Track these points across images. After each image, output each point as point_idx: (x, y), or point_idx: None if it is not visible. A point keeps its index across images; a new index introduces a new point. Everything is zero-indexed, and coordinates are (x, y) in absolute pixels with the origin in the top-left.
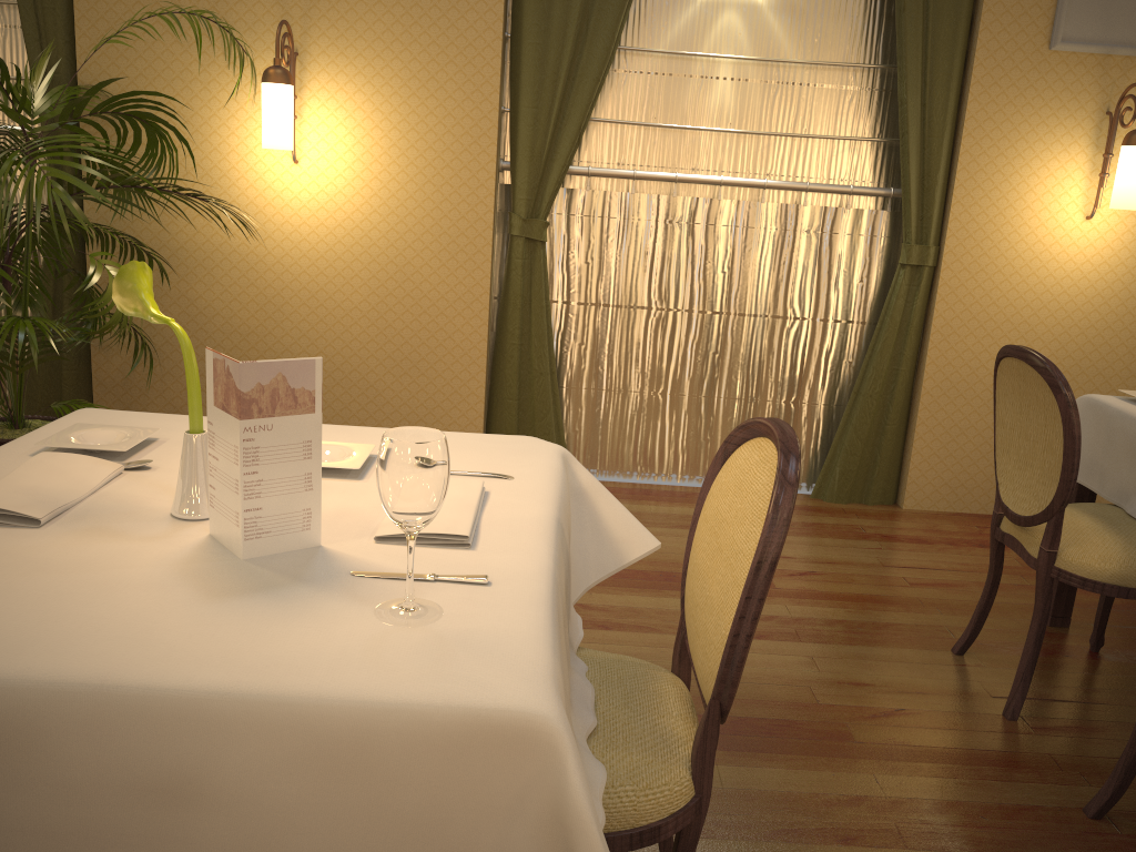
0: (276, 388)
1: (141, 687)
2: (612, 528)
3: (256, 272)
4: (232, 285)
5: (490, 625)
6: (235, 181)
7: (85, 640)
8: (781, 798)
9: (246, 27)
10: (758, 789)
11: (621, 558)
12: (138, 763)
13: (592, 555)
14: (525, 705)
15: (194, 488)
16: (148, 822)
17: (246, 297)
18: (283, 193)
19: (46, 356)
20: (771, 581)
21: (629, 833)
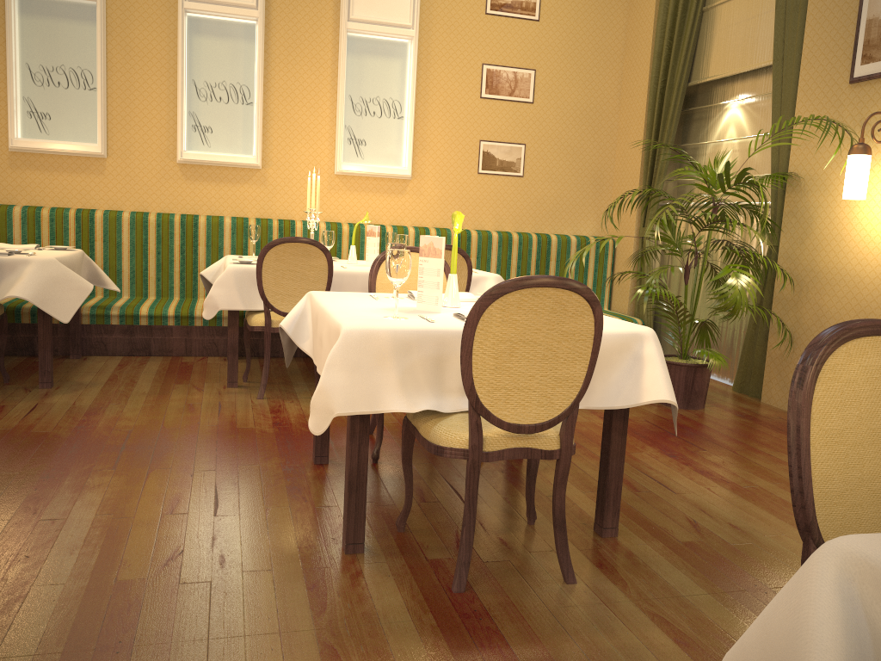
0: (430, 247)
1: (325, 309)
2: (645, 381)
3: (857, 288)
4: (842, 297)
5: (395, 322)
6: (854, 225)
7: (344, 305)
8: (700, 618)
9: (875, 121)
10: (699, 609)
11: (639, 399)
12: (320, 331)
13: (626, 392)
14: (343, 324)
15: (445, 294)
16: (320, 350)
17: (849, 306)
18: (880, 233)
19: (750, 335)
20: (471, 333)
21: (434, 445)
